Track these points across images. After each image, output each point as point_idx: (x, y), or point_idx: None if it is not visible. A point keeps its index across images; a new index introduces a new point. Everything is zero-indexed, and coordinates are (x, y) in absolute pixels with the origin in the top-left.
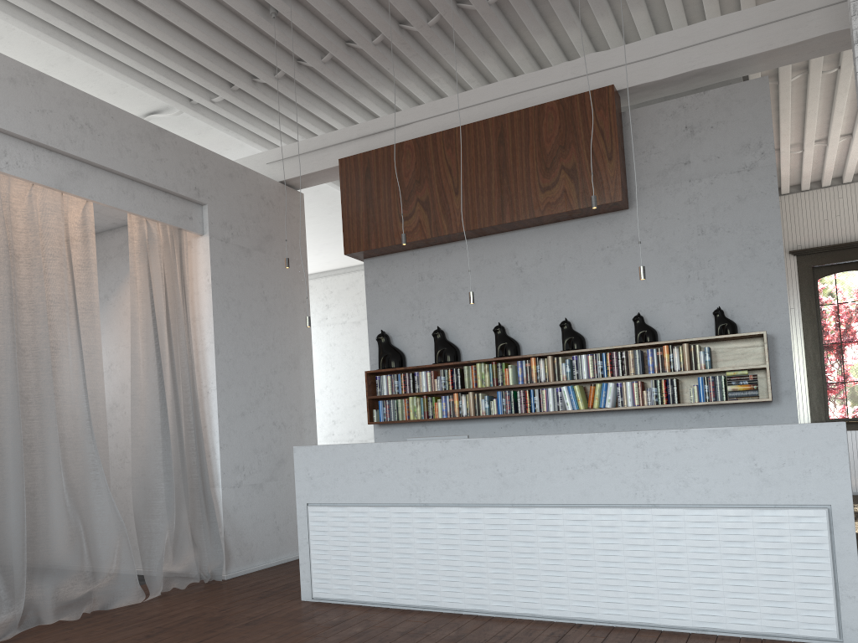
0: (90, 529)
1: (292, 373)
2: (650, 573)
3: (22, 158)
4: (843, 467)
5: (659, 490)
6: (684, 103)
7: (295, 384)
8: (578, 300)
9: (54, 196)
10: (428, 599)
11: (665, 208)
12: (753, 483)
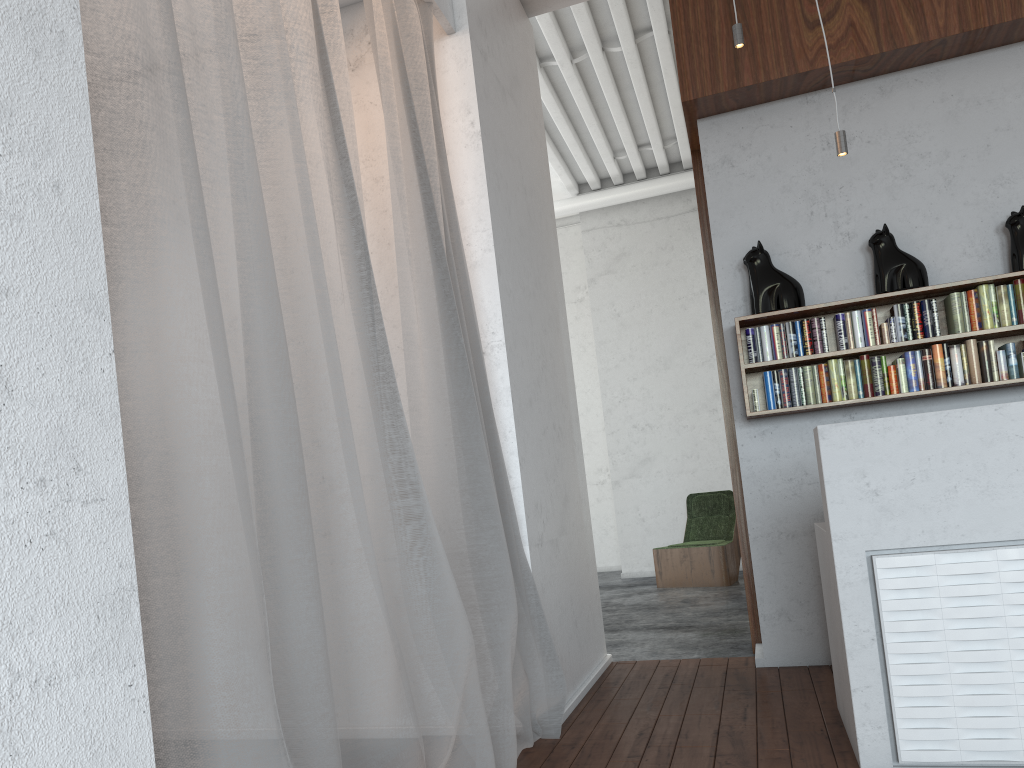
0: (402, 648)
1: (556, 339)
2: None
3: None
4: None
5: None
6: None
7: (560, 360)
8: None
9: None
10: None
11: None
12: None
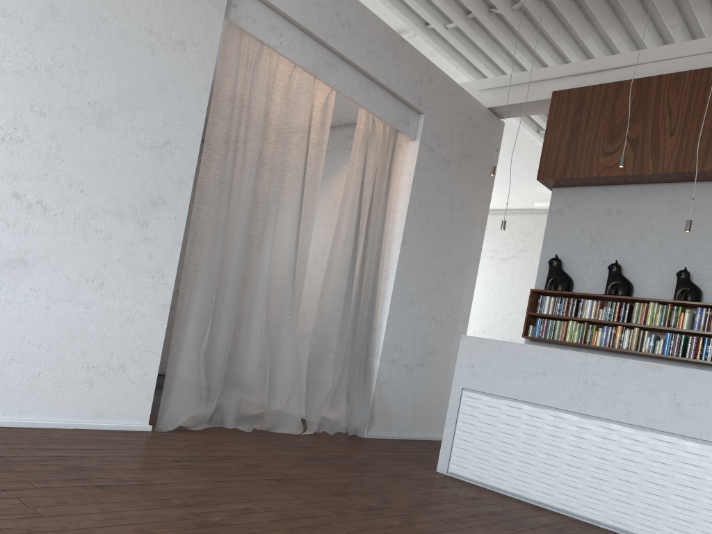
0: (274, 362)
1: (457, 279)
2: None
3: (292, 42)
4: None
5: None
6: None
7: (458, 289)
8: None
9: (309, 79)
10: (565, 503)
11: None
12: None
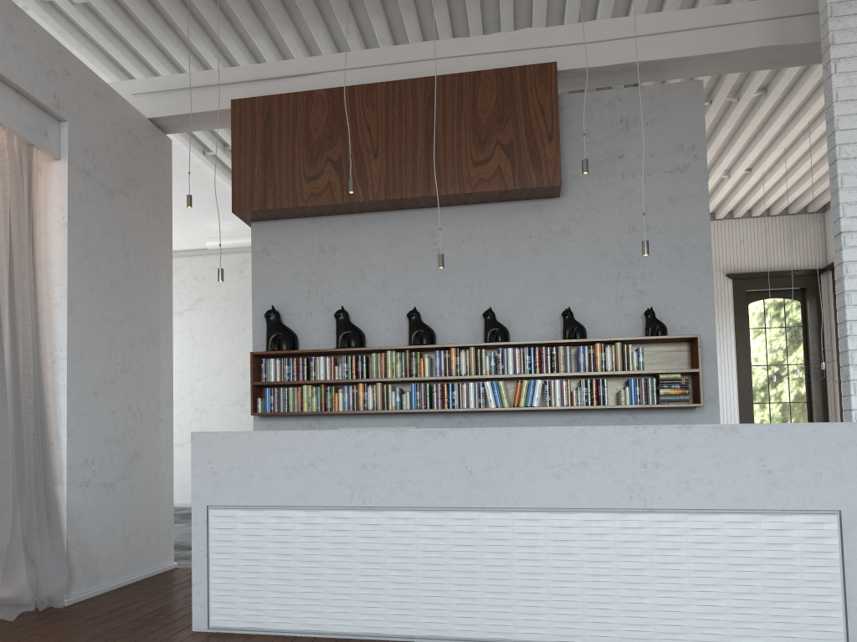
0: None
1: (150, 350)
2: (645, 587)
3: None
4: (854, 470)
5: (658, 492)
6: (621, 95)
7: (153, 364)
8: (502, 290)
9: None
10: (371, 624)
11: (597, 201)
12: (761, 486)
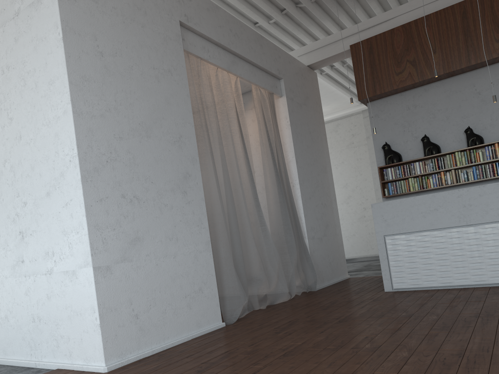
0: (263, 259)
1: (324, 175)
2: None
3: (214, 53)
4: None
5: None
6: None
7: (326, 182)
8: None
9: (226, 75)
10: (479, 279)
11: None
12: None
